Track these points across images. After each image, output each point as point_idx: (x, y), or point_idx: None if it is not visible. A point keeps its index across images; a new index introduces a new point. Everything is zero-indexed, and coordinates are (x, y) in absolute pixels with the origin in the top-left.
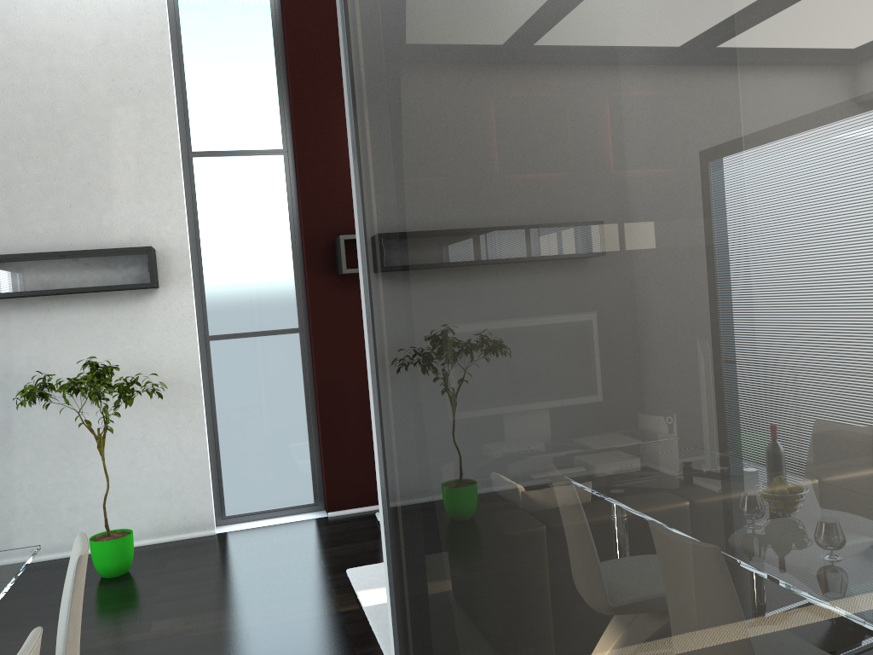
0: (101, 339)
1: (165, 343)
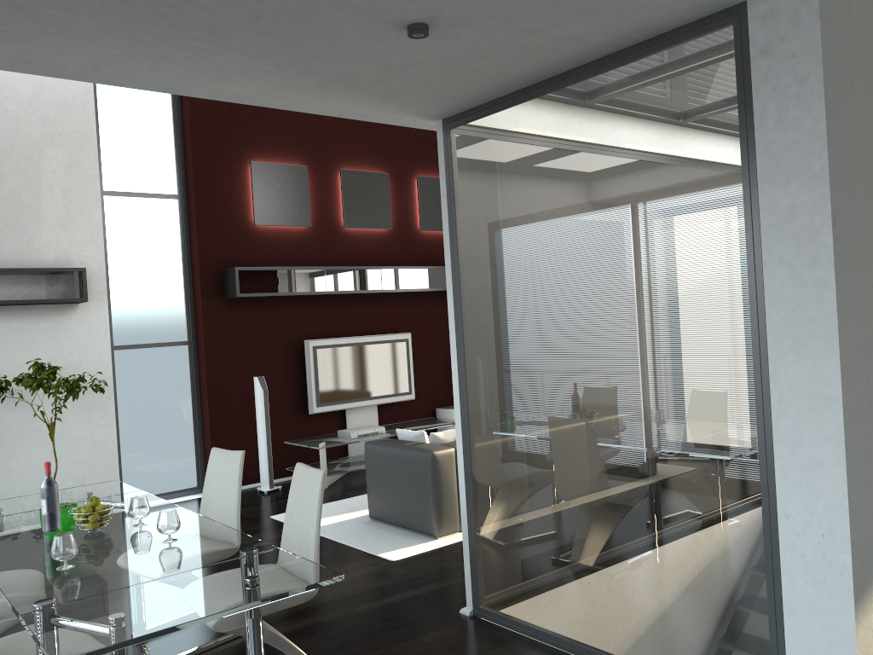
0: (27, 346)
1: (83, 350)
